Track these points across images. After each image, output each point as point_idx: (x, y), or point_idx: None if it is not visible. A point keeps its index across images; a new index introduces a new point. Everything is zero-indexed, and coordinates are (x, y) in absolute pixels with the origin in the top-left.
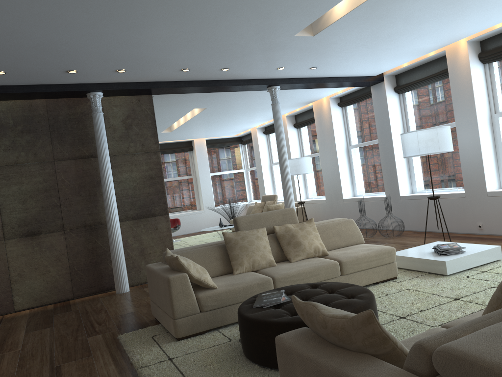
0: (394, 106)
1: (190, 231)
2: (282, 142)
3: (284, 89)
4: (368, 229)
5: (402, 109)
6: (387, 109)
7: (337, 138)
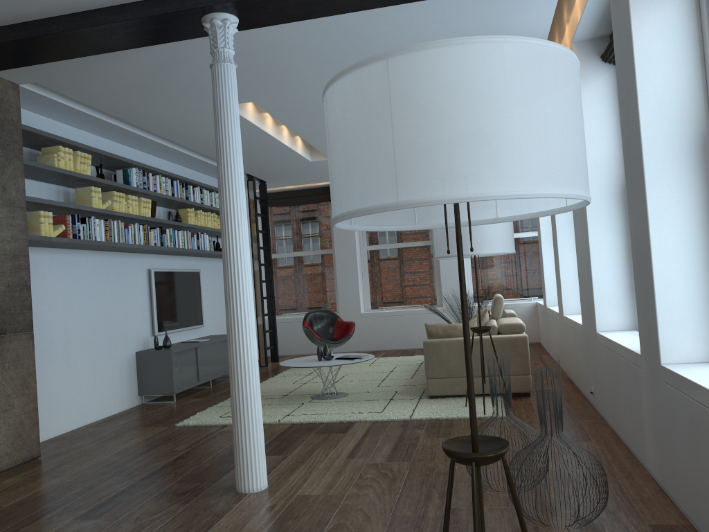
0: (668, 21)
1: (413, 345)
2: (223, 173)
3: (270, 21)
4: (620, 446)
5: (703, 29)
6: (629, 39)
7: (591, 155)
